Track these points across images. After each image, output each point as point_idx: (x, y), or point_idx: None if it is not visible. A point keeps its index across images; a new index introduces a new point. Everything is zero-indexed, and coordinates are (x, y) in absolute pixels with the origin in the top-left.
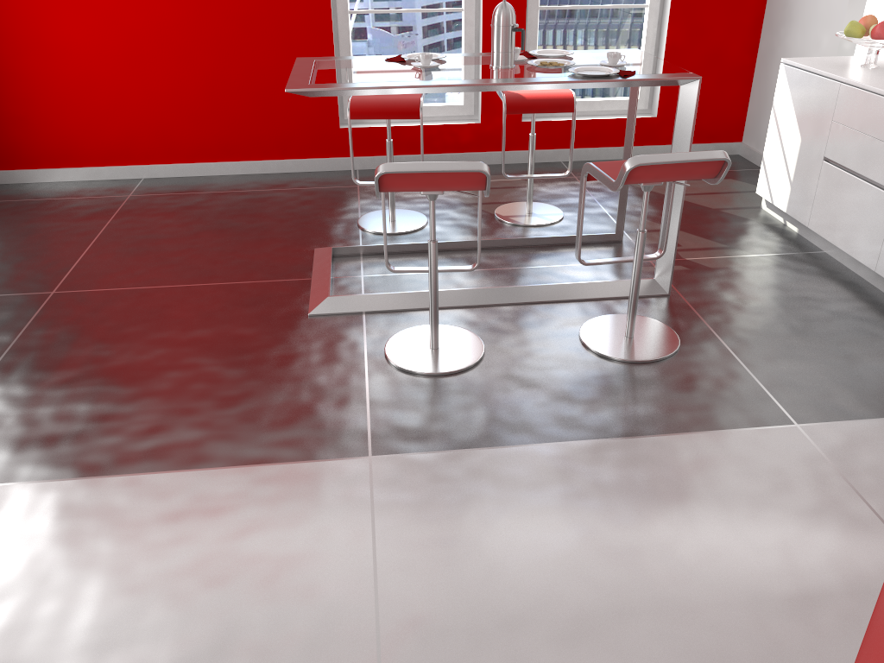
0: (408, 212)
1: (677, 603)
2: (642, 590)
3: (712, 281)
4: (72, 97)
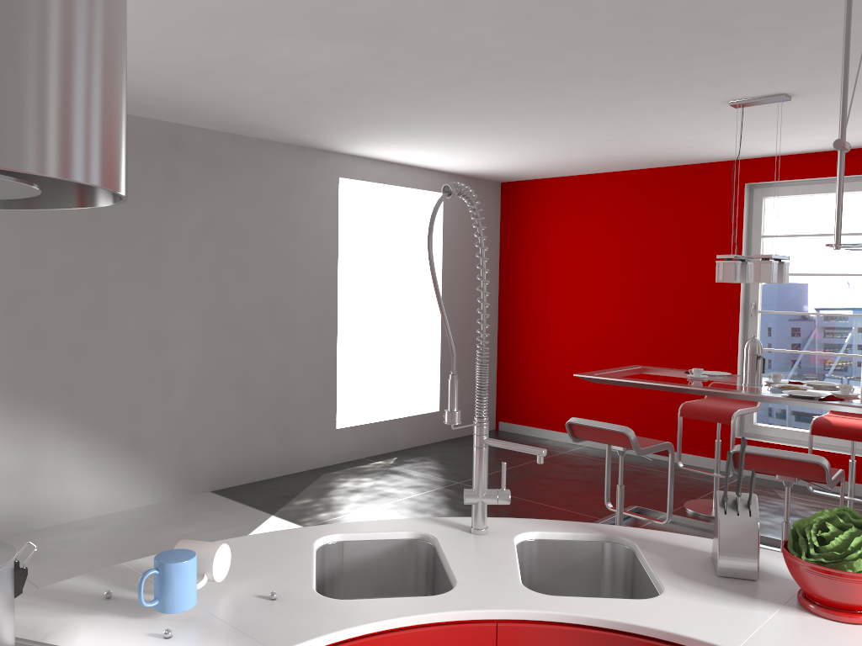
0: None
1: None
2: None
3: None
4: (556, 383)
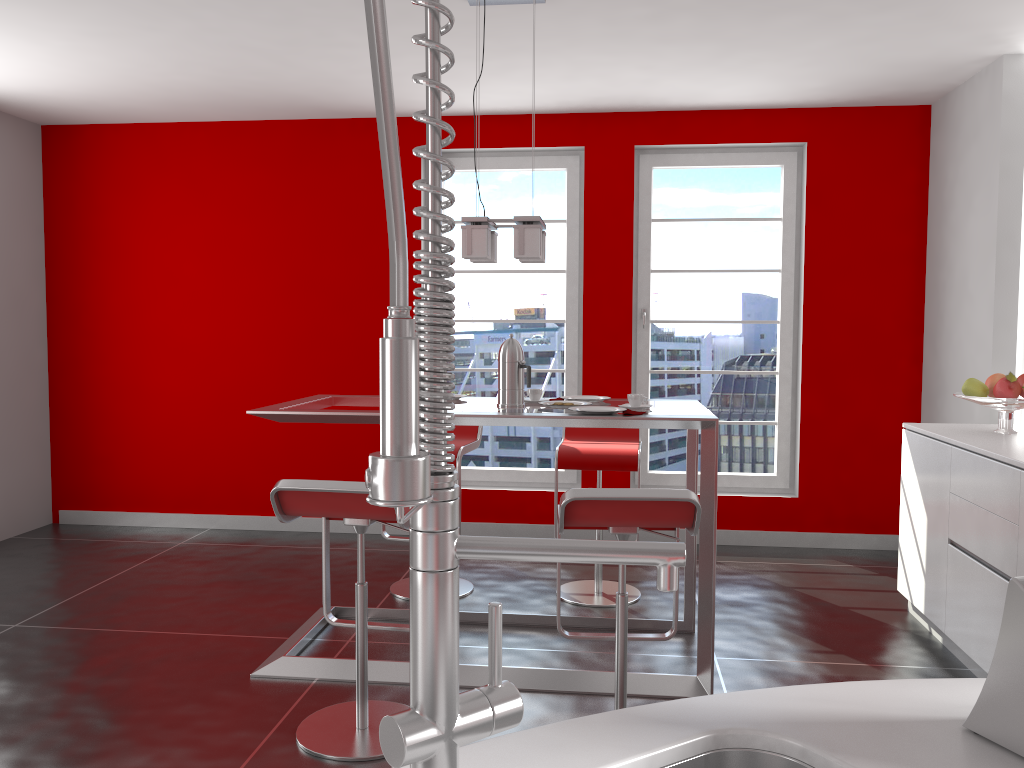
0: None
1: None
2: None
3: None
4: (158, 440)
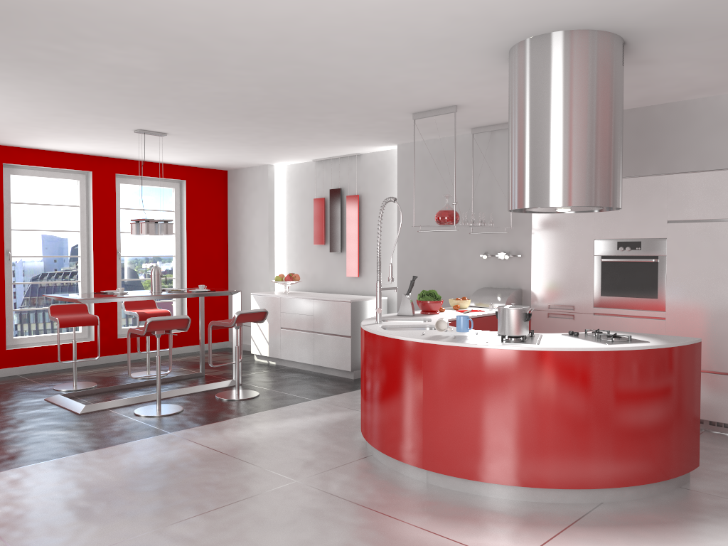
0: (80, 382)
1: (307, 430)
2: (296, 430)
3: (255, 379)
4: None
